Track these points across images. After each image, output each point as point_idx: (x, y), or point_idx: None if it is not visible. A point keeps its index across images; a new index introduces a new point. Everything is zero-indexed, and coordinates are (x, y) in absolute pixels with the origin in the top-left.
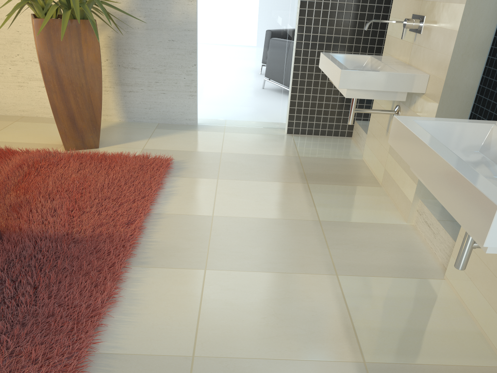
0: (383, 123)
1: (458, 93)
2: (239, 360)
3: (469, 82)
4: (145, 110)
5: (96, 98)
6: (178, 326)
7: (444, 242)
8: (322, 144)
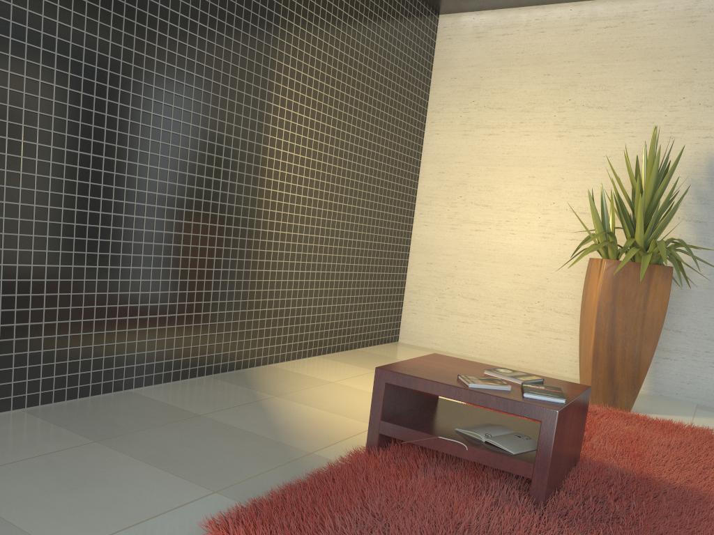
0: None
1: None
2: None
3: None
4: (680, 385)
5: (647, 351)
6: None
7: None
8: None
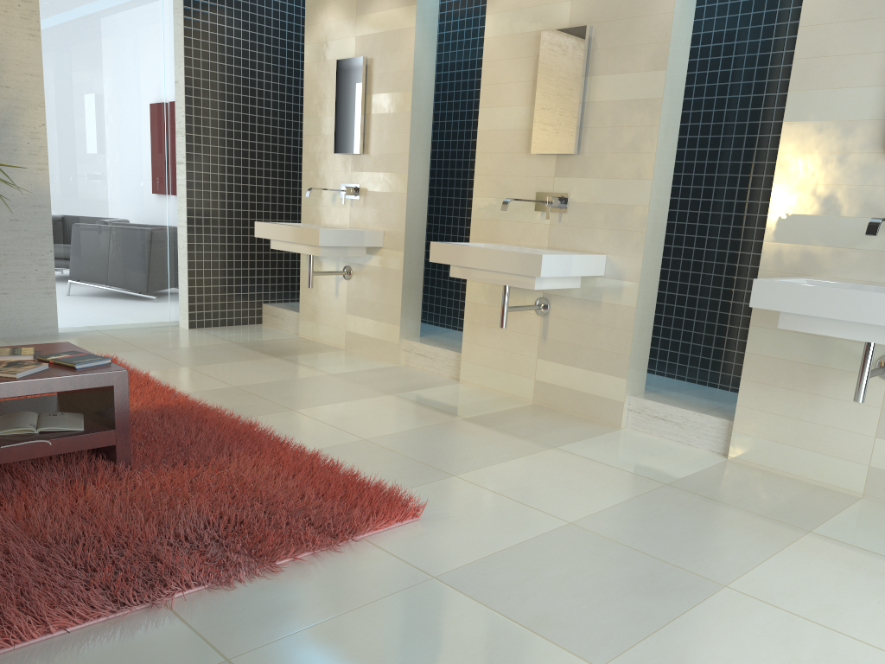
0: (326, 288)
1: (415, 242)
2: (395, 433)
3: (420, 233)
4: None
5: None
6: (329, 433)
7: (447, 359)
8: (242, 332)
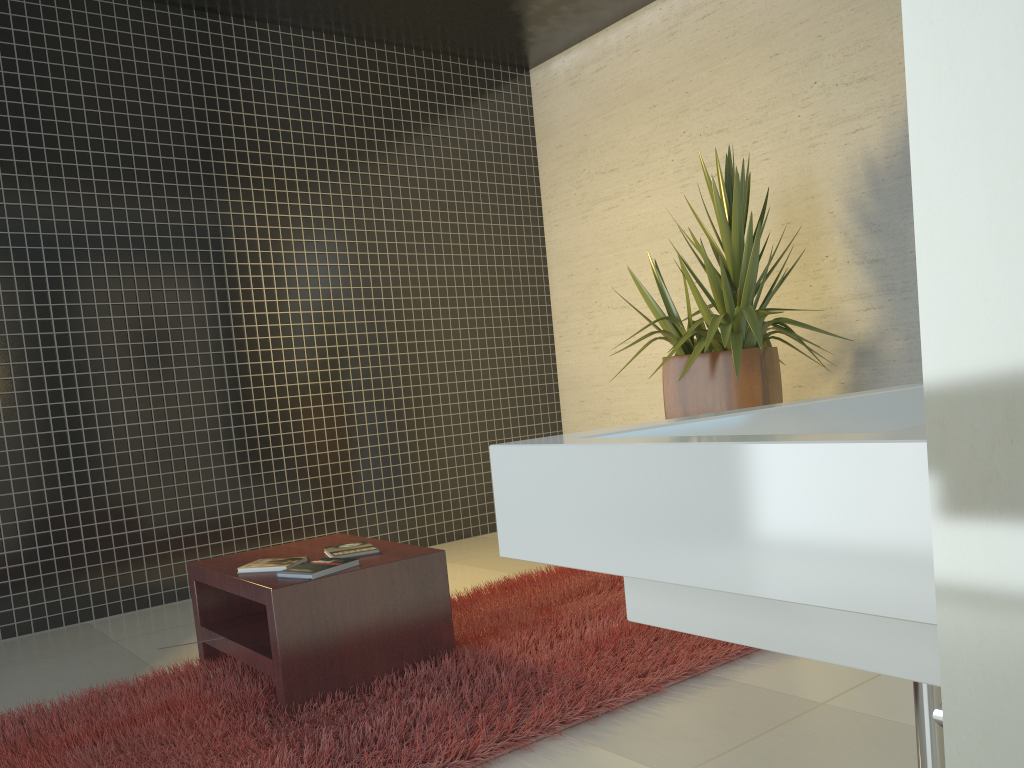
0: None
1: None
2: None
3: None
4: None
5: None
6: None
7: None
8: None
